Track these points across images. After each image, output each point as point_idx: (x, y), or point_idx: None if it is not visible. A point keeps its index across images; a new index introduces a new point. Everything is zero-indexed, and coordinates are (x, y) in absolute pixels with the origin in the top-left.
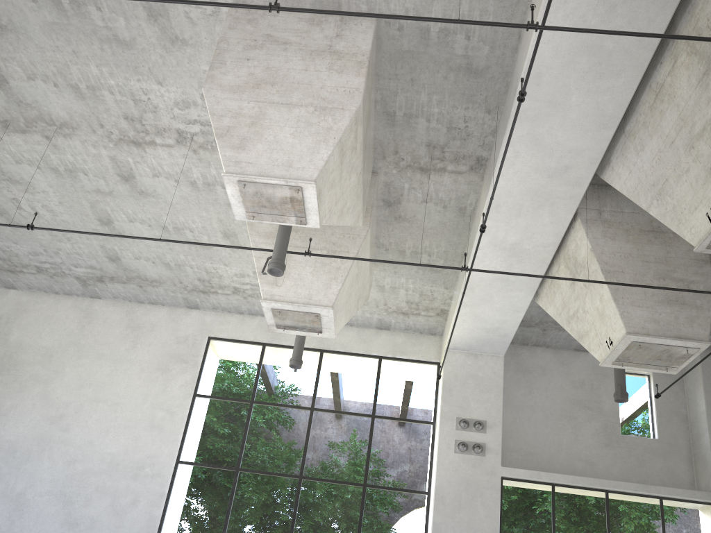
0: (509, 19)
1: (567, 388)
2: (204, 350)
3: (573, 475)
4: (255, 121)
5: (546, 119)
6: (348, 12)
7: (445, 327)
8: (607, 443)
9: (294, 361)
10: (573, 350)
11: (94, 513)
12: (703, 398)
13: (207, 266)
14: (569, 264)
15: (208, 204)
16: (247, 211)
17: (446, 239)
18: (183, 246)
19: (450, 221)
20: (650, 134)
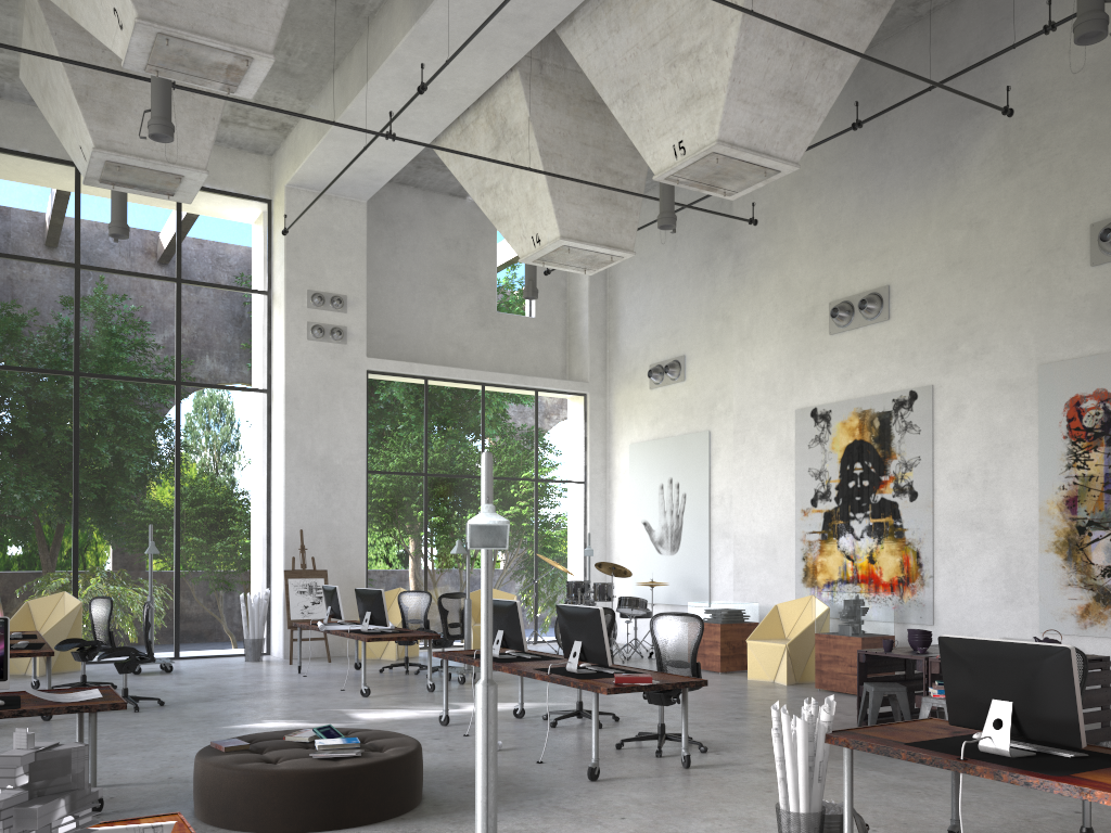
0: None
1: (439, 248)
2: None
3: (444, 363)
4: None
5: None
6: None
7: (282, 147)
8: (482, 322)
9: (118, 229)
10: (448, 195)
11: None
12: None
13: None
14: (493, 122)
15: None
16: (151, 64)
17: (322, 40)
18: None
19: (336, 18)
20: (630, 20)
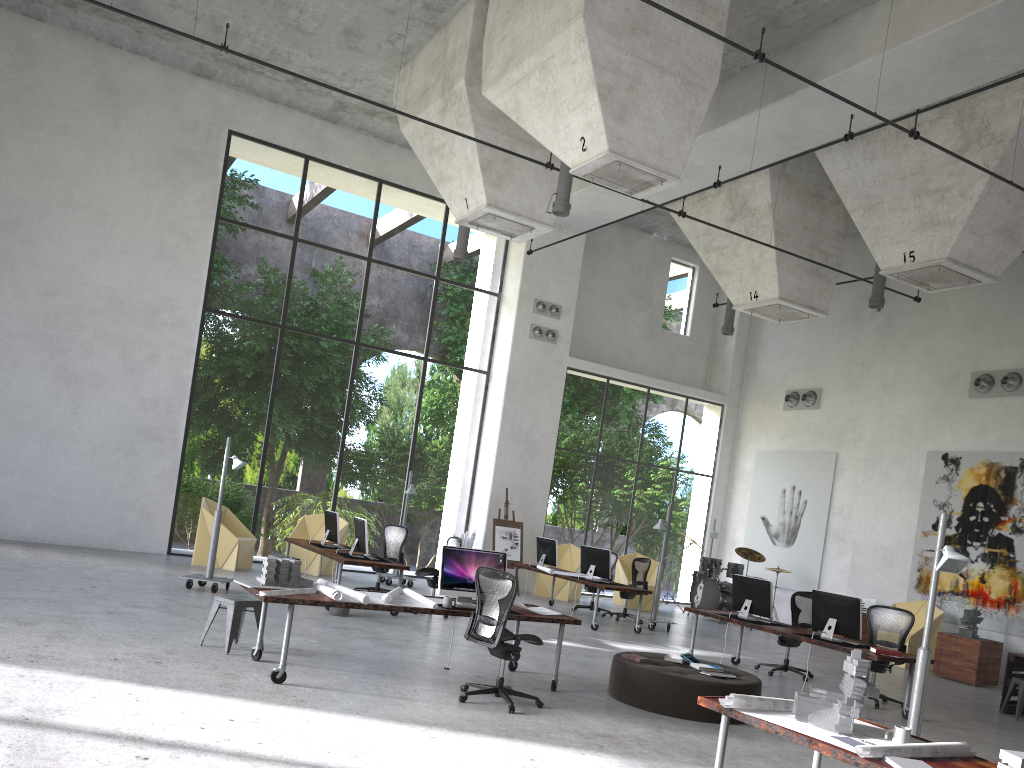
0: (840, 7)
1: (626, 273)
2: (224, 151)
3: (617, 365)
4: (632, 85)
5: (817, 107)
6: (809, 82)
7: None
8: (649, 336)
9: (462, 254)
10: (639, 230)
11: (99, 368)
12: None
13: (281, 49)
14: (733, 200)
15: (360, 0)
16: (592, 174)
17: None
18: (268, 21)
19: None
20: (886, 155)
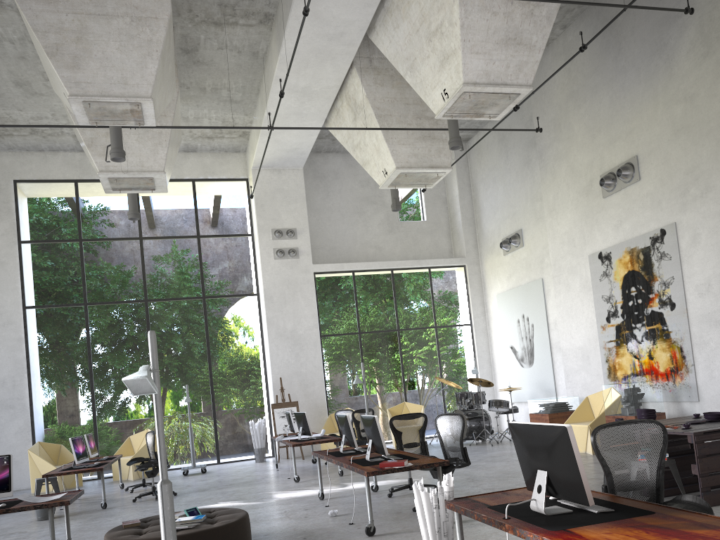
0: None
1: (356, 188)
2: (14, 195)
3: (367, 259)
4: (80, 37)
5: (323, 1)
6: None
7: (248, 145)
8: (390, 229)
9: (132, 214)
10: None
11: None
12: (456, 184)
13: None
14: (350, 103)
15: None
16: (91, 119)
17: (243, 77)
18: None
19: (245, 63)
20: (403, 18)
